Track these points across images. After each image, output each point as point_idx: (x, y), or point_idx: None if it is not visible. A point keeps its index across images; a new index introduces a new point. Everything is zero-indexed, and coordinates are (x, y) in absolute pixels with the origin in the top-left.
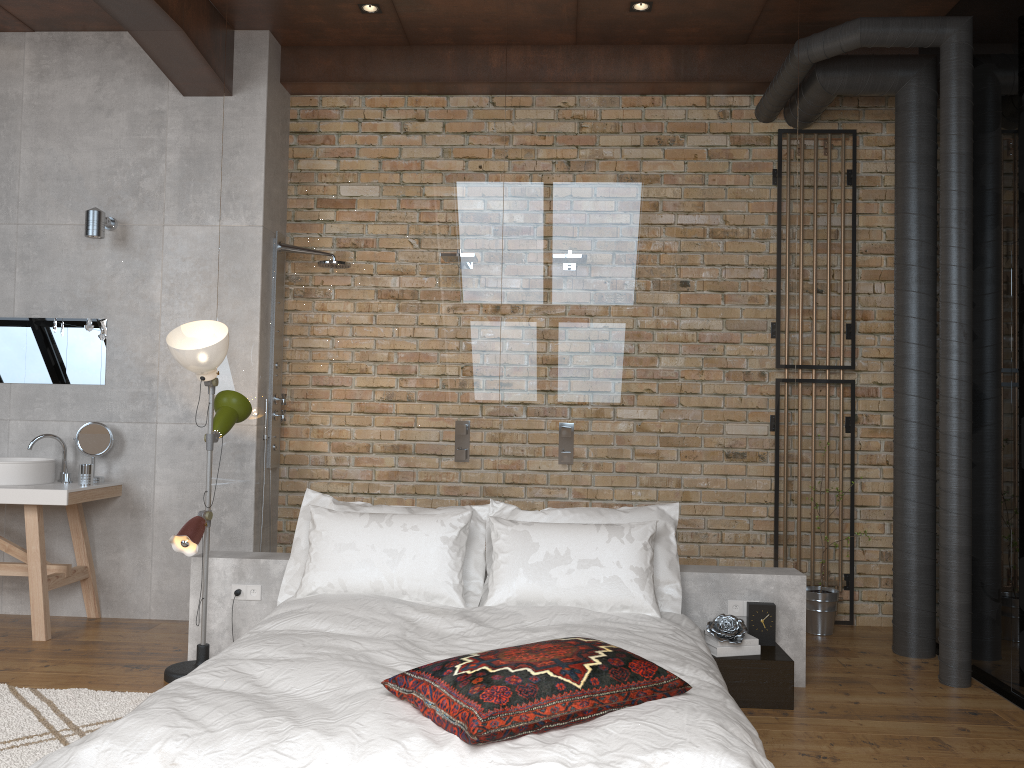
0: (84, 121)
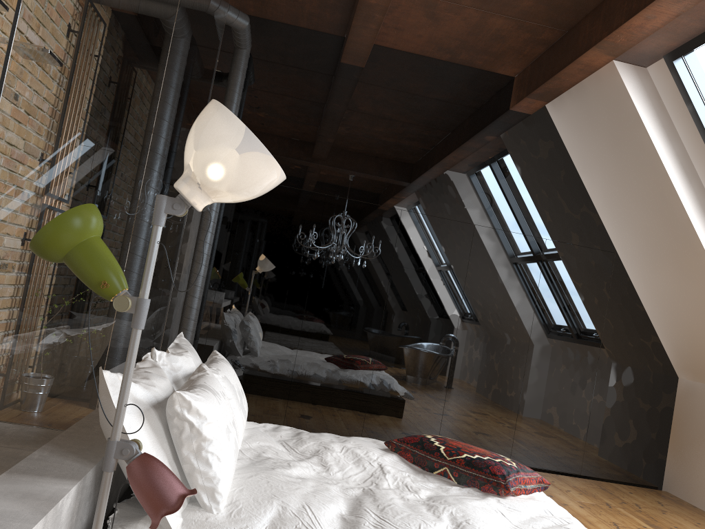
0: None
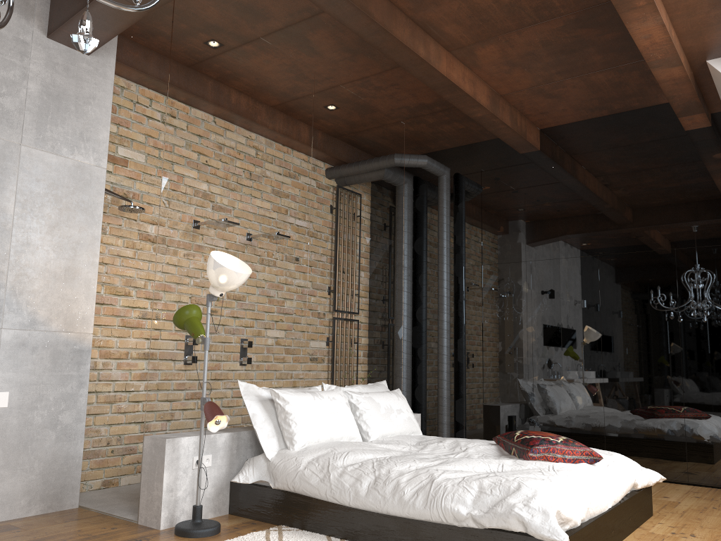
0: None
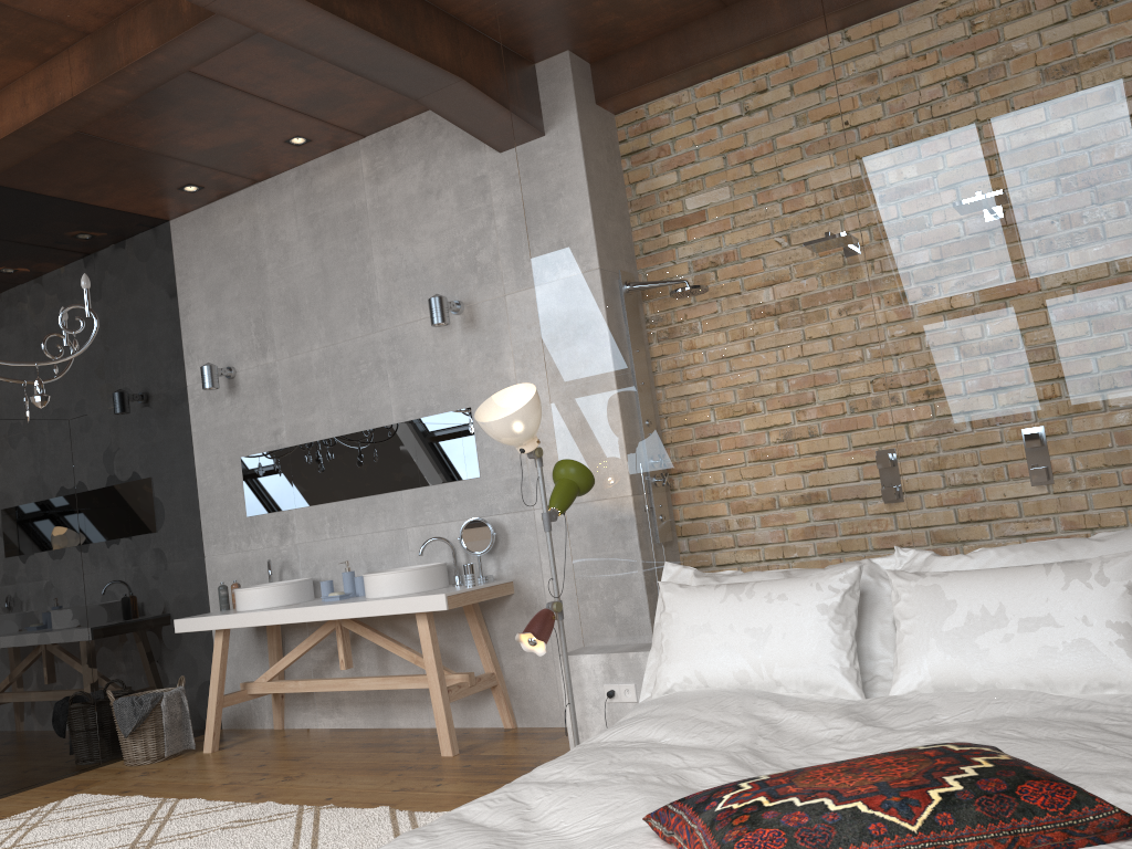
0: (418, 210)
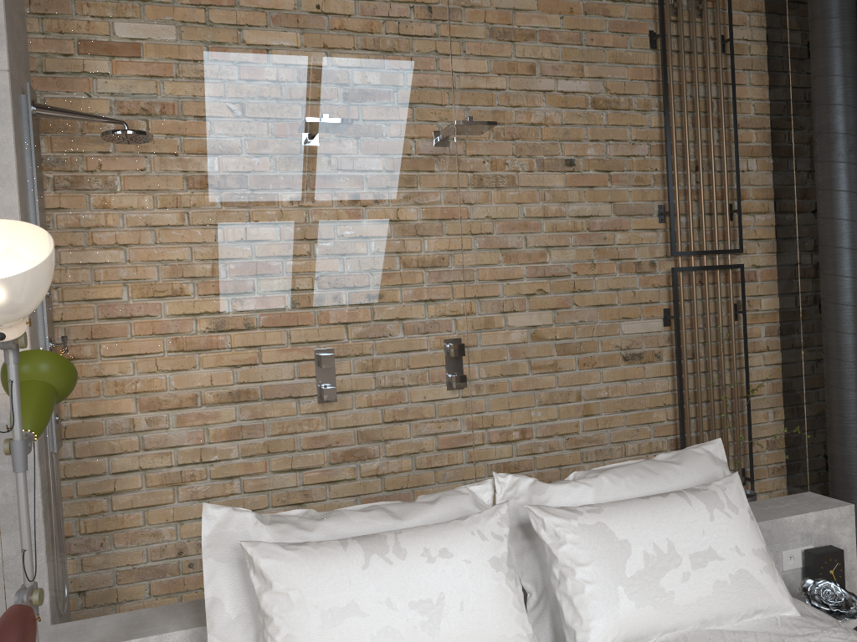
0: None
